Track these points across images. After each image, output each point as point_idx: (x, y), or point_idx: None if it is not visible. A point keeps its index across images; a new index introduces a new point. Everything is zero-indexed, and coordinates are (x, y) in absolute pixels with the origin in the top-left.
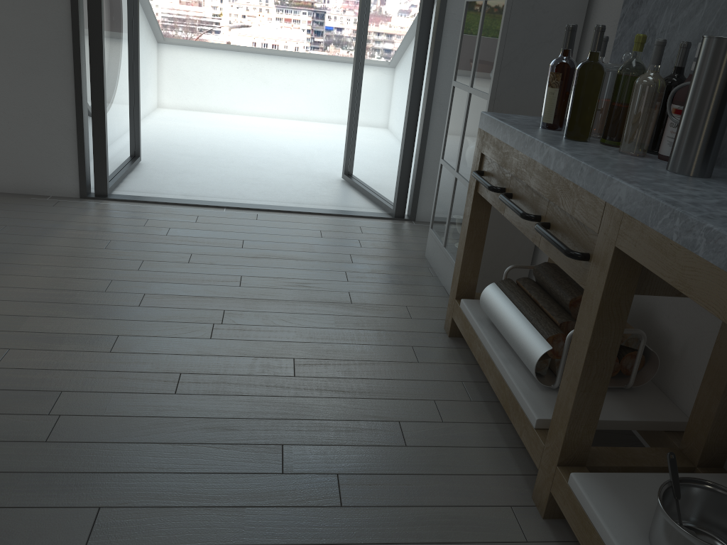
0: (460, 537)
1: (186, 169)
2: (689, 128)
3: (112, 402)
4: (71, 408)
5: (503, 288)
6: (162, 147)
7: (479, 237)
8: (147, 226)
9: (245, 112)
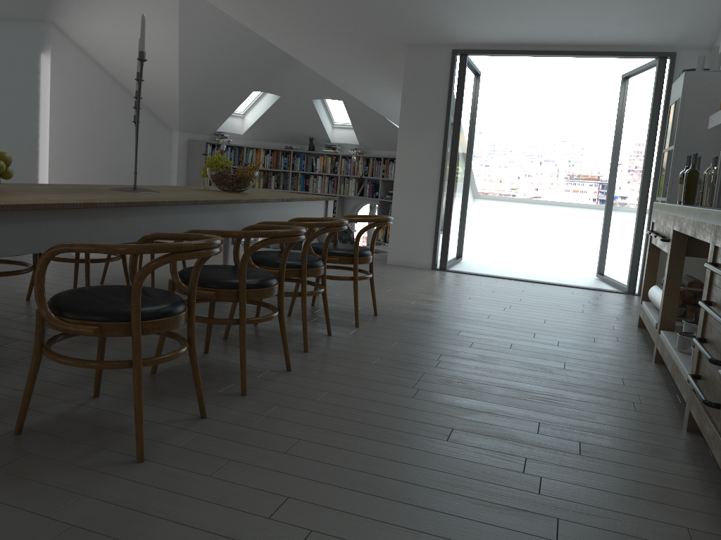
0: (609, 358)
1: (489, 265)
2: (717, 188)
3: (461, 316)
4: (444, 314)
5: (658, 285)
6: (473, 257)
7: (653, 268)
8: (468, 280)
9: (531, 246)
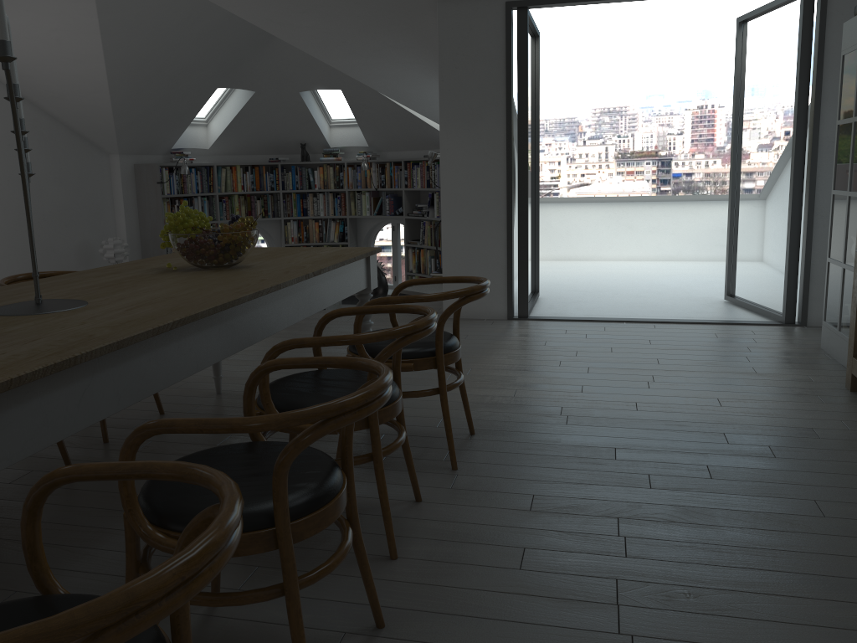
0: None
1: (578, 299)
2: None
3: (597, 412)
4: (572, 413)
5: None
6: (550, 287)
7: None
8: (567, 333)
9: (611, 257)
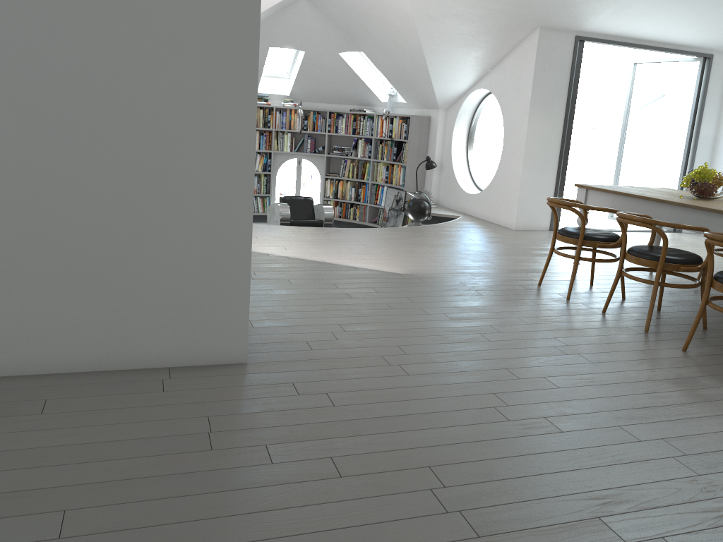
0: None
1: None
2: None
3: None
4: None
5: None
6: None
7: None
8: None
9: None
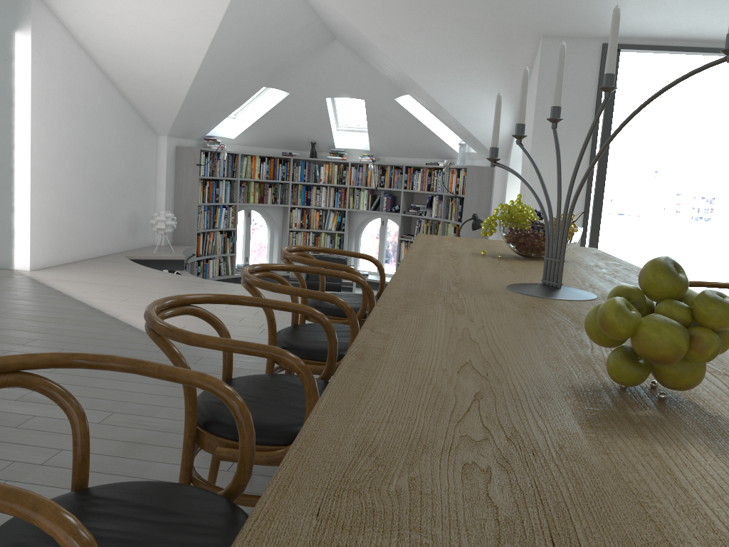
0: None
1: None
2: None
3: None
4: None
5: None
6: None
7: None
8: None
9: None
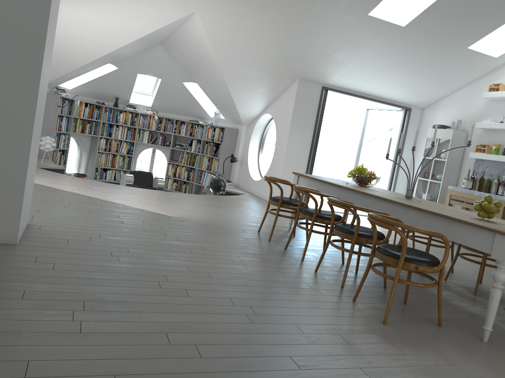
0: None
1: None
2: None
3: None
4: None
5: None
6: None
7: None
8: None
9: None
